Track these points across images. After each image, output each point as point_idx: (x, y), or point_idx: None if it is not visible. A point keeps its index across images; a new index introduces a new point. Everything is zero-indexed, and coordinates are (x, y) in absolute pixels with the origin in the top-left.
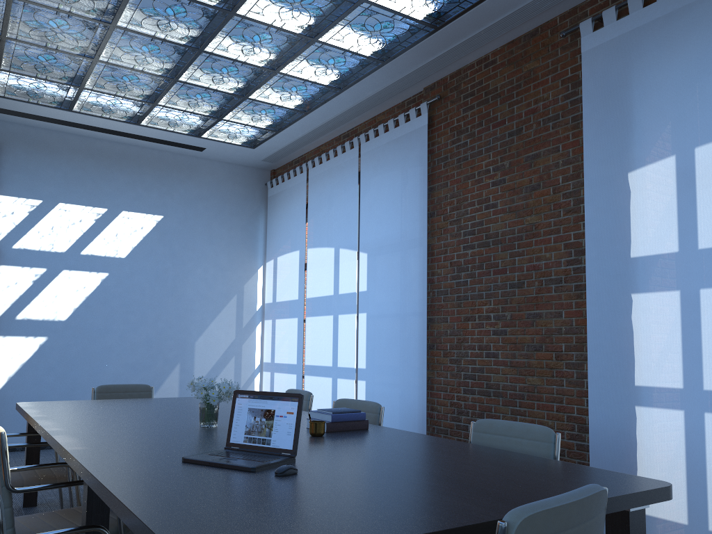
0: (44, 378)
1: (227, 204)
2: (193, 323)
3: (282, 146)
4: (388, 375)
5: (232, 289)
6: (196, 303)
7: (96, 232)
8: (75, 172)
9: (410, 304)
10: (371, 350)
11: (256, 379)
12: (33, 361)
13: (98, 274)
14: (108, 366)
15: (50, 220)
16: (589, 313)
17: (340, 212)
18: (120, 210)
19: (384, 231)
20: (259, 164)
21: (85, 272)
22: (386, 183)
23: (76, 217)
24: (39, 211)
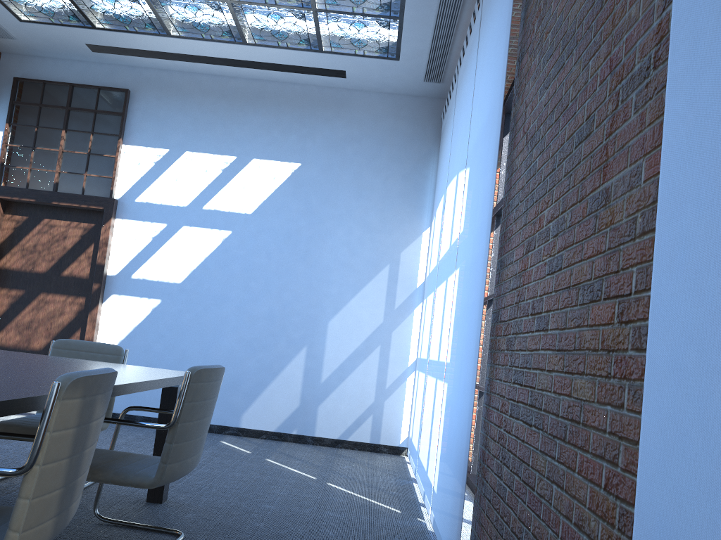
0: (153, 345)
1: (385, 146)
2: (328, 298)
3: (428, 47)
4: (457, 373)
5: (384, 257)
6: (333, 272)
7: (222, 184)
8: (205, 116)
9: (480, 238)
10: (454, 330)
11: (408, 381)
12: (144, 326)
13: (219, 232)
14: (222, 339)
15: (175, 171)
16: (668, 130)
17: (464, 116)
18: (250, 158)
19: (480, 119)
20: (428, 89)
21: (206, 229)
22: (490, 34)
23: (202, 167)
24: (165, 161)
